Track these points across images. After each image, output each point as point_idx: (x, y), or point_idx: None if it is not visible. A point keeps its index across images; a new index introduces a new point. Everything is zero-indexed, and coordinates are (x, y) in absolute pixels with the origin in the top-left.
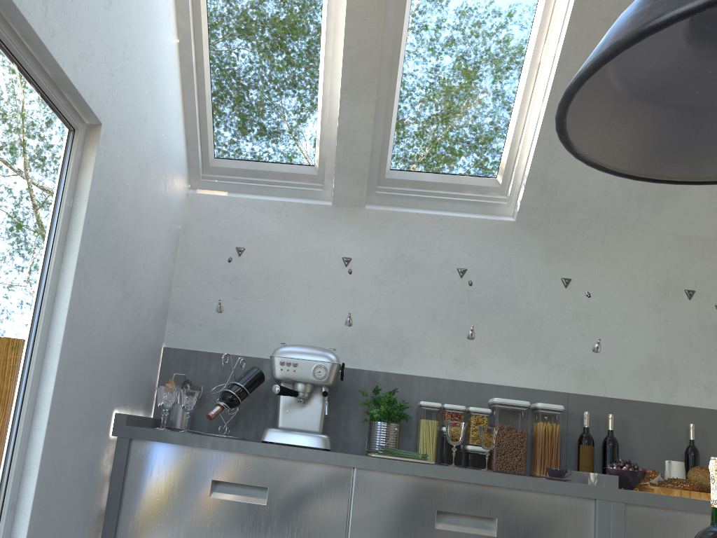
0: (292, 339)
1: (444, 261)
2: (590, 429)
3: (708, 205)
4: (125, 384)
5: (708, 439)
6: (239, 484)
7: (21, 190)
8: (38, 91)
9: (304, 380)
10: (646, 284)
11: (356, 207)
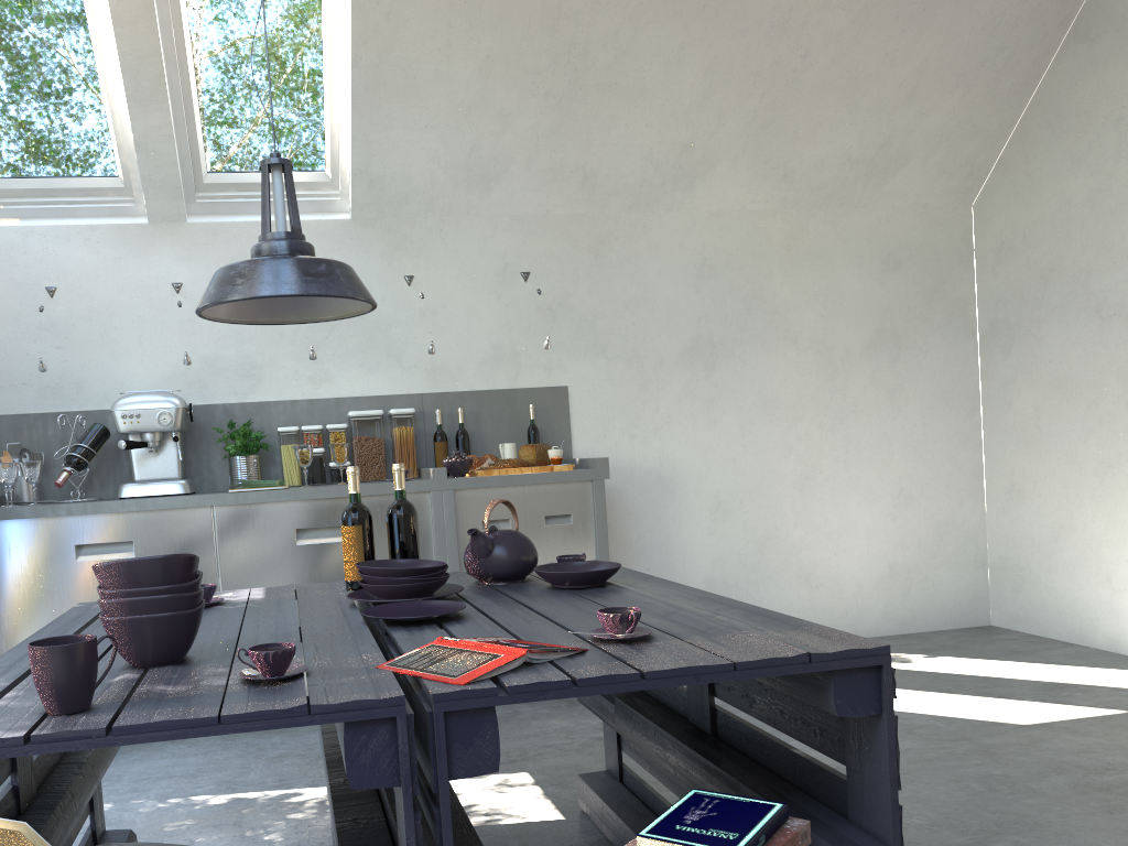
0: (133, 383)
1: None
2: (446, 425)
3: (530, 184)
4: None
5: (549, 415)
6: (104, 543)
7: None
8: None
9: (151, 430)
10: (485, 272)
11: (176, 223)
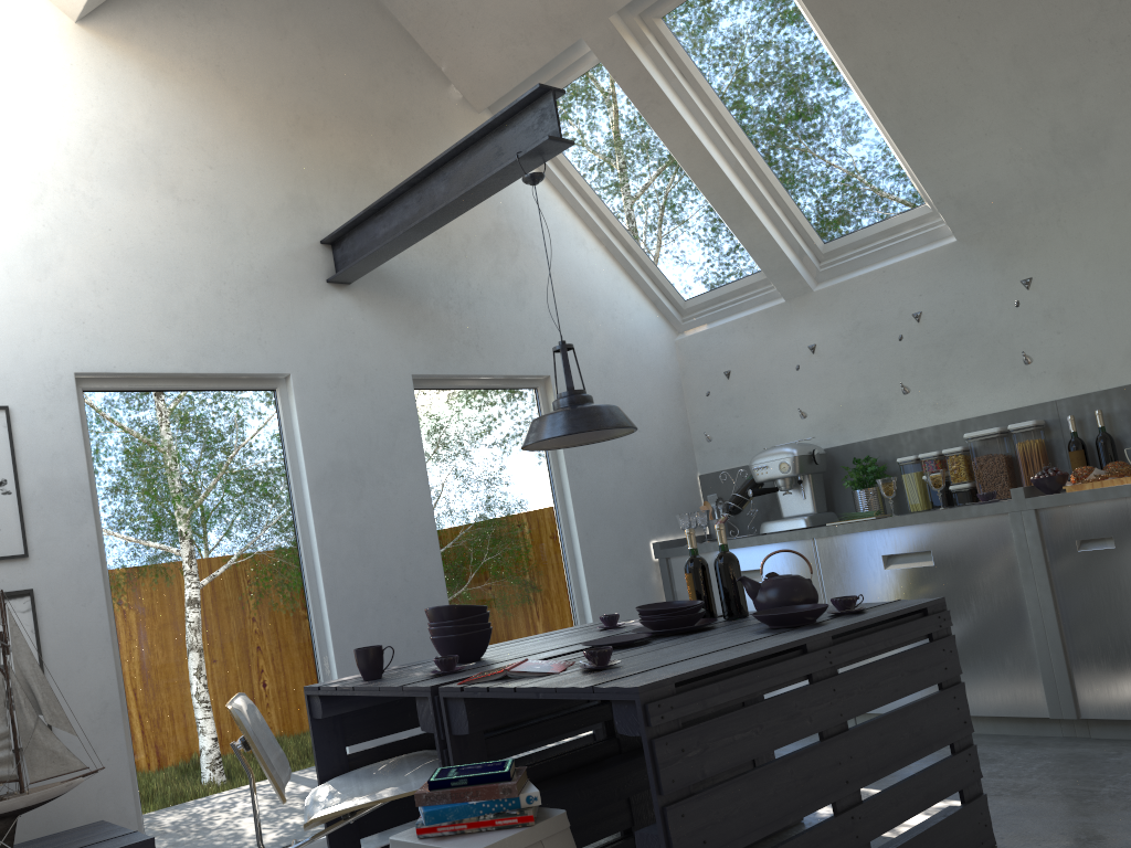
0: (789, 435)
1: (897, 312)
2: (1088, 430)
3: None
4: (656, 520)
5: None
6: (745, 571)
7: (514, 448)
8: (502, 390)
9: (776, 477)
10: (1121, 248)
11: (805, 294)
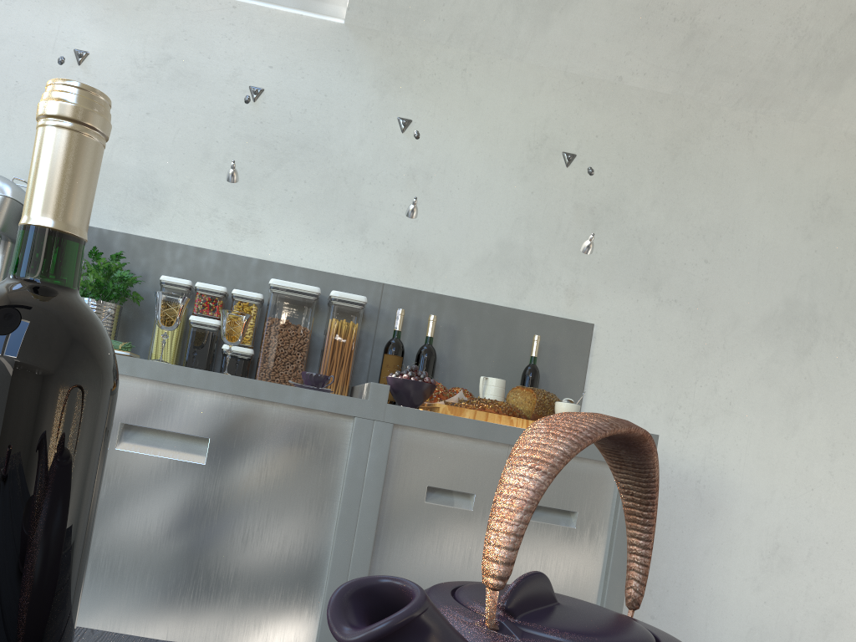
0: None
1: (231, 74)
2: (407, 335)
3: (608, 27)
4: None
5: (558, 359)
6: None
7: None
8: None
9: None
10: (513, 139)
11: None
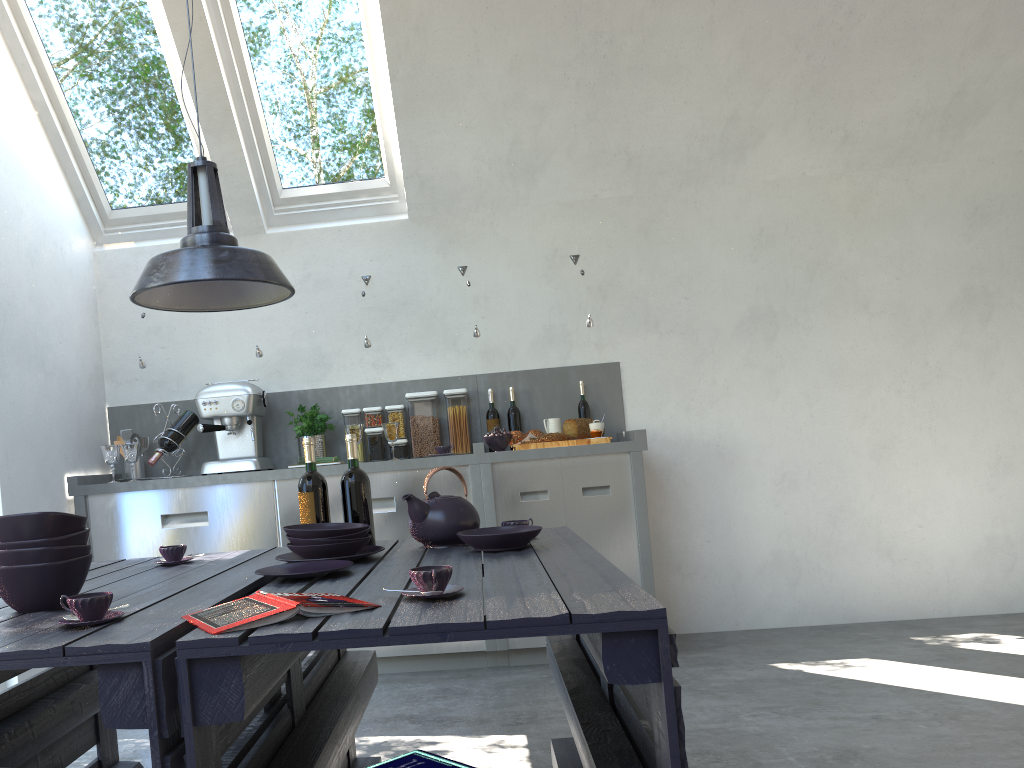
0: (223, 376)
1: (349, 272)
2: (499, 403)
3: (574, 171)
4: (71, 450)
5: (601, 391)
6: (185, 514)
7: None
8: None
9: (227, 415)
10: (535, 257)
11: (257, 234)
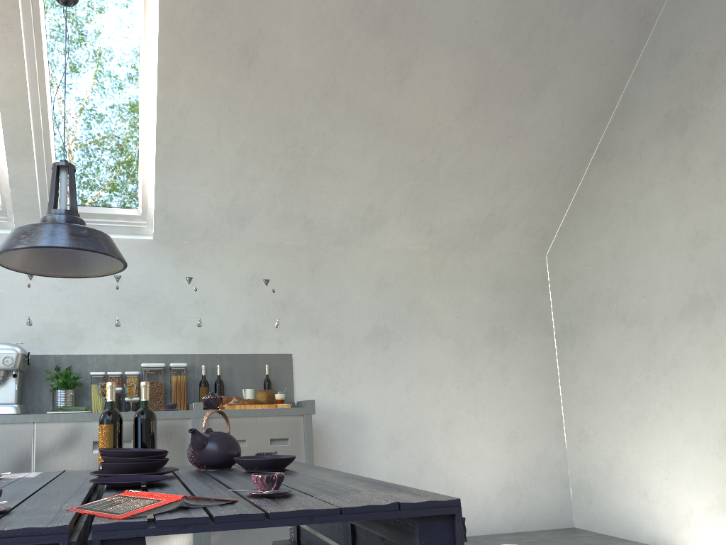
0: None
1: None
2: (208, 376)
3: (271, 224)
4: None
5: (279, 373)
6: None
7: None
8: None
9: None
10: (240, 277)
11: None
